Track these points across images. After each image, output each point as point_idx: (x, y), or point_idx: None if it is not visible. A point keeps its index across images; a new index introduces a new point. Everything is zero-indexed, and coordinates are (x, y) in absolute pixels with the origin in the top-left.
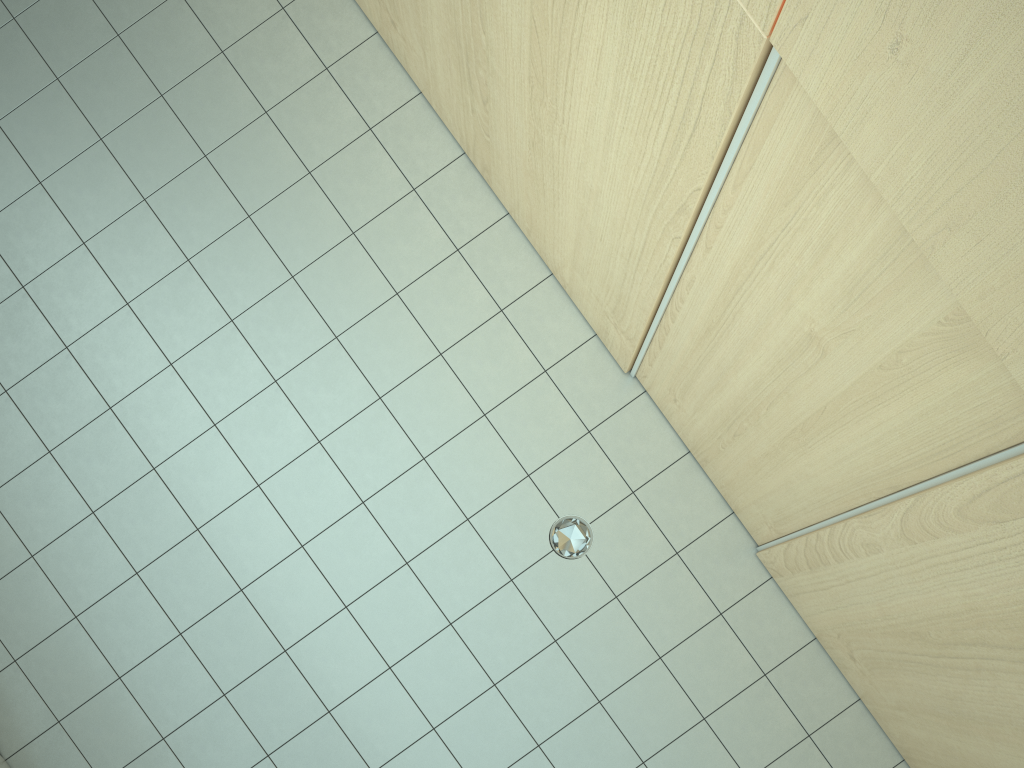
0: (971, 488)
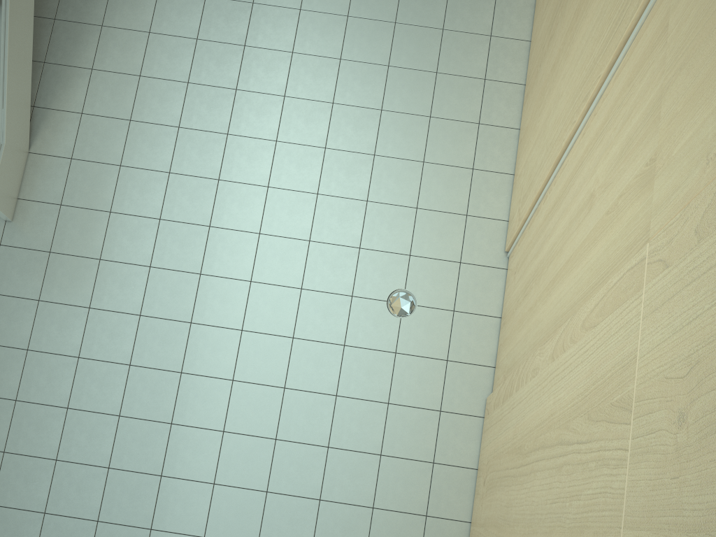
0: (596, 299)
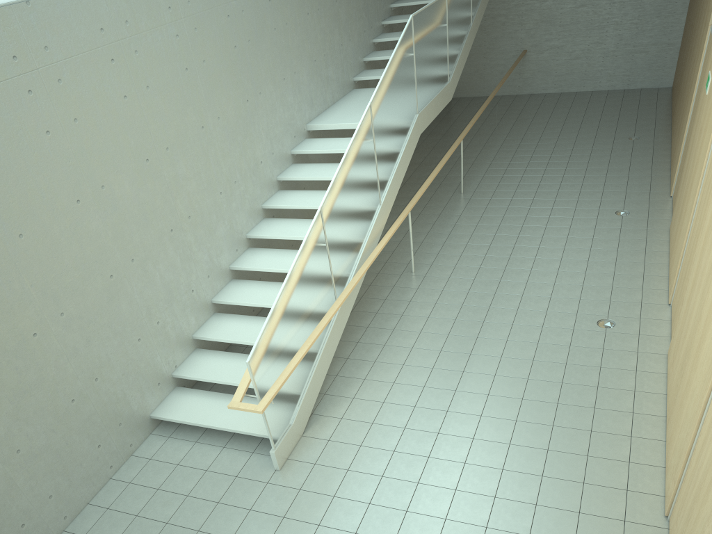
0: None
